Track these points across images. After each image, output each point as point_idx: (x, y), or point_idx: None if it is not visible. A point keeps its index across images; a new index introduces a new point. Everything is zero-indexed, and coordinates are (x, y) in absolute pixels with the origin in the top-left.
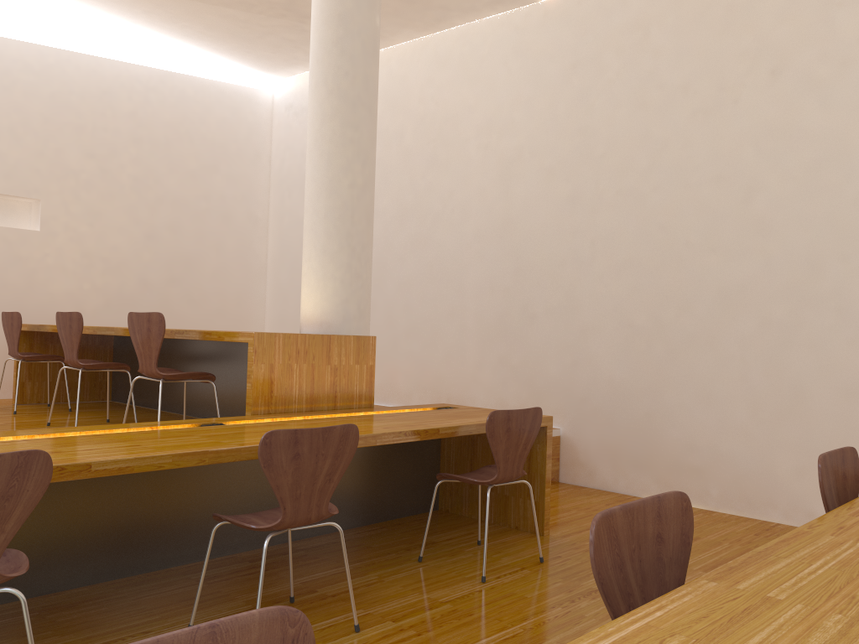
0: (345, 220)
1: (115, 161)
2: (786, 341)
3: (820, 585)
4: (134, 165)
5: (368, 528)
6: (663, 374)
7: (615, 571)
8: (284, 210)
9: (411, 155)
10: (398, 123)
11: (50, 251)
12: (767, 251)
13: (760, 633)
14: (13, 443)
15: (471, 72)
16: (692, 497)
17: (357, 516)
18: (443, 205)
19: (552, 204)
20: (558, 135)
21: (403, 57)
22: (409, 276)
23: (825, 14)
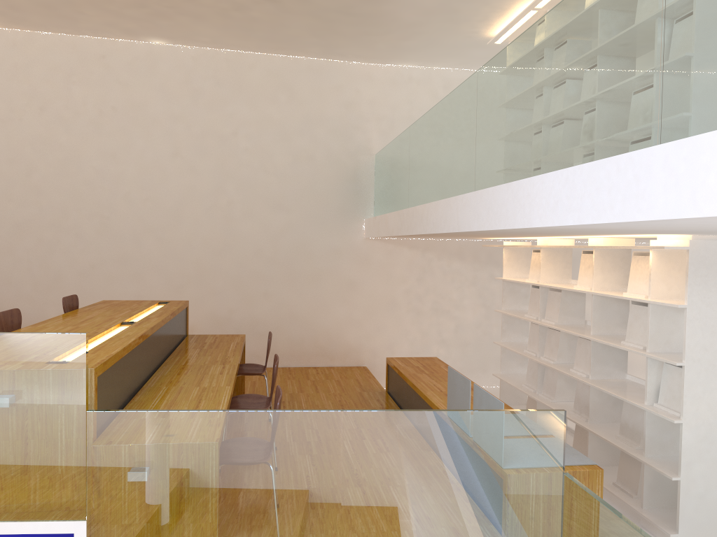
0: None
1: None
2: (51, 250)
3: (59, 324)
4: None
5: None
6: None
7: (1, 329)
8: None
9: None
10: None
11: None
12: (41, 203)
13: (44, 330)
14: None
15: None
16: None
17: None
18: None
19: None
20: None
21: None
22: None
23: (67, 85)
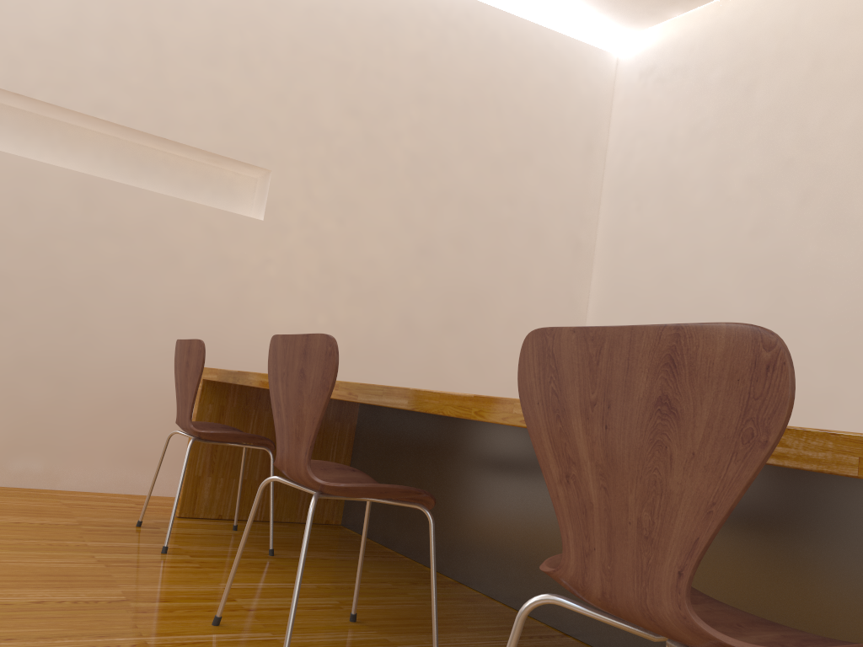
0: None
1: (387, 126)
2: None
3: None
4: (414, 136)
5: None
6: None
7: None
8: (627, 232)
9: None
10: None
11: (275, 255)
12: None
13: None
14: None
15: None
16: None
17: None
18: None
19: None
20: None
21: None
22: None
23: None
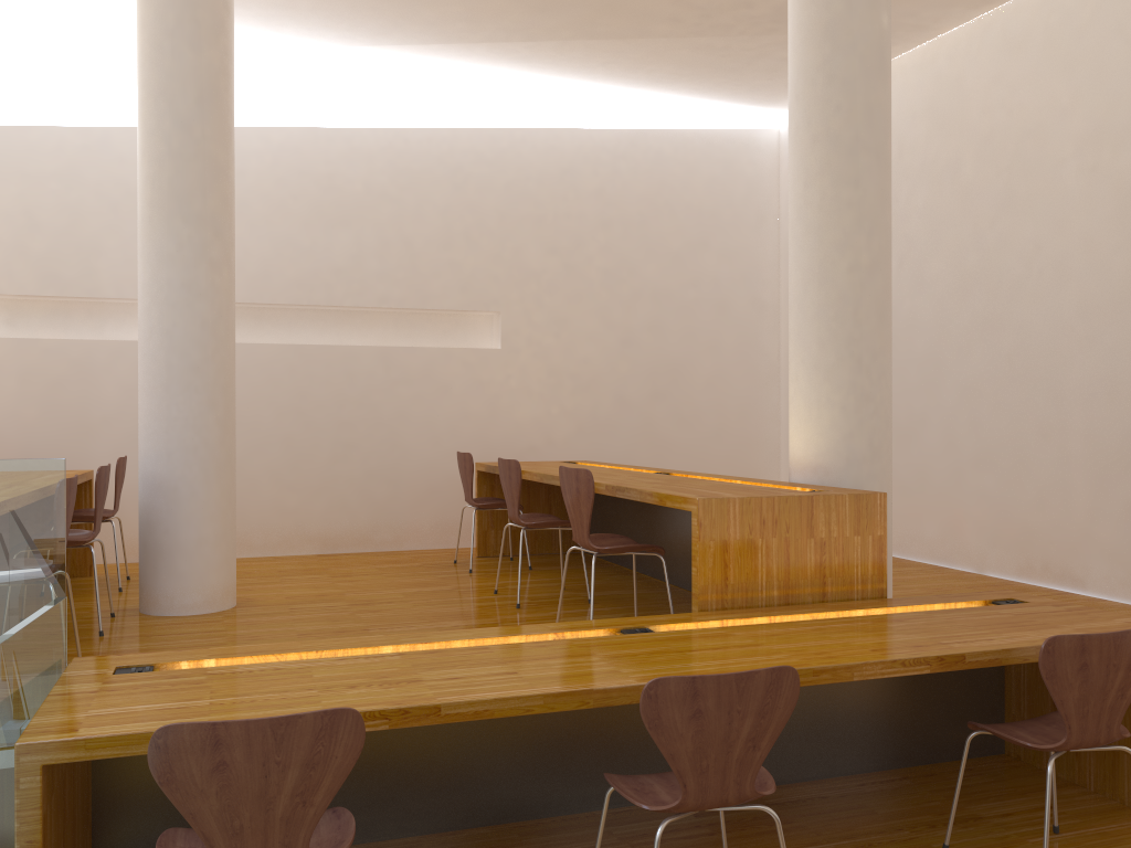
0: (843, 320)
1: (581, 253)
2: None
3: None
4: (603, 255)
5: (881, 777)
6: None
7: None
8: None
9: (972, 195)
10: (950, 150)
11: (513, 371)
12: None
13: None
14: (384, 659)
15: (1064, 54)
16: None
17: (864, 758)
18: (1025, 265)
19: None
20: None
21: (954, 50)
22: (976, 376)
23: None
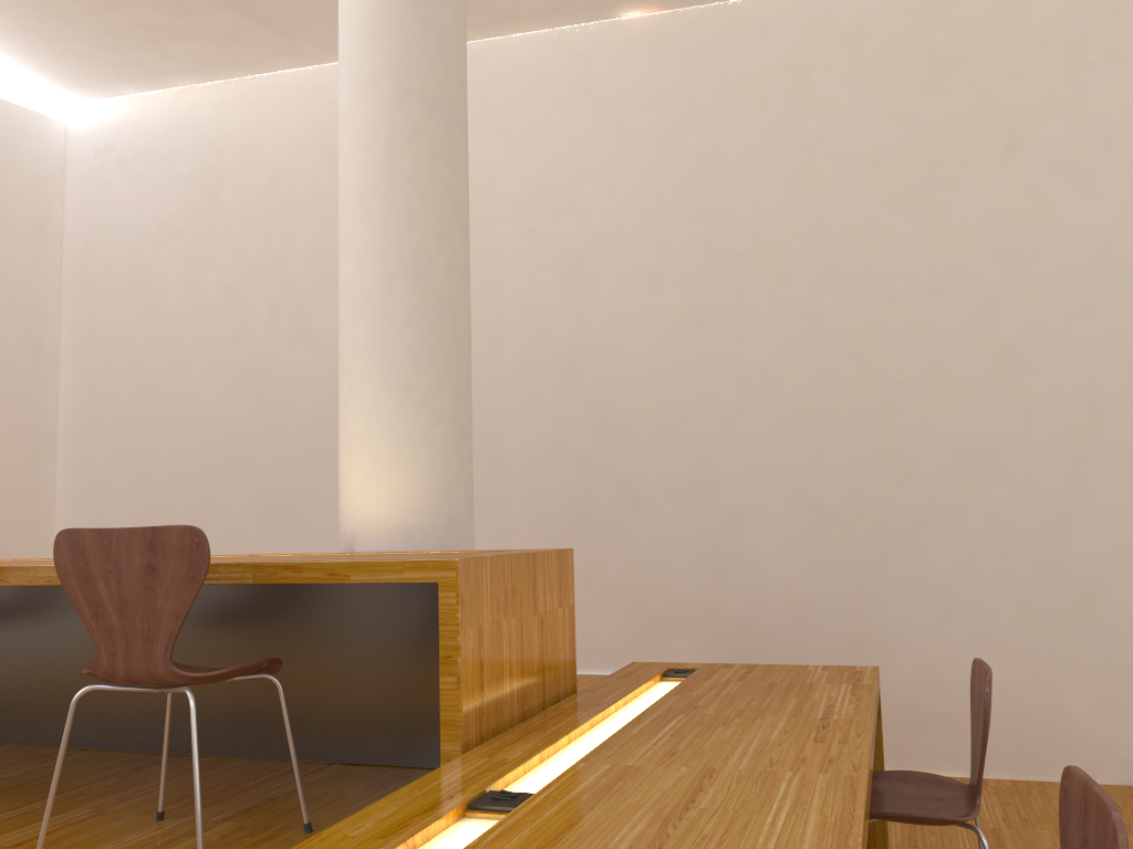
0: (443, 332)
1: None
2: (1064, 518)
3: None
4: None
5: None
6: (876, 577)
7: None
8: (98, 331)
9: None
10: None
11: None
12: (1024, 391)
13: None
14: None
15: (497, 115)
16: (941, 761)
17: None
18: None
19: (662, 323)
20: (665, 219)
21: None
22: None
23: (1074, 76)
